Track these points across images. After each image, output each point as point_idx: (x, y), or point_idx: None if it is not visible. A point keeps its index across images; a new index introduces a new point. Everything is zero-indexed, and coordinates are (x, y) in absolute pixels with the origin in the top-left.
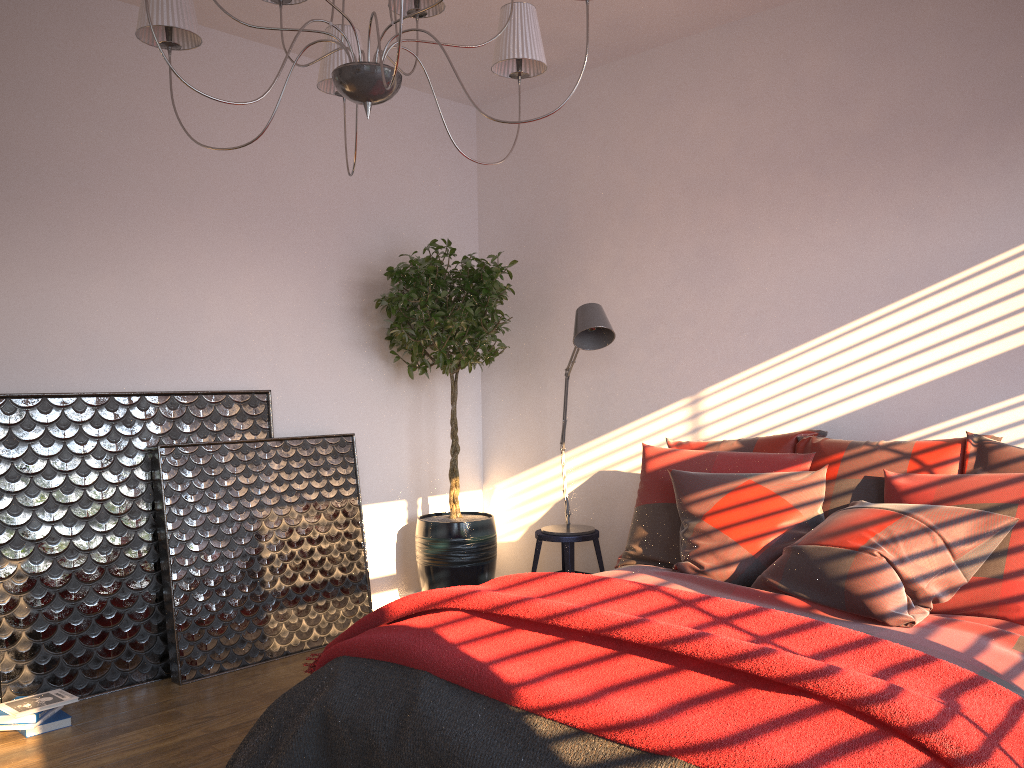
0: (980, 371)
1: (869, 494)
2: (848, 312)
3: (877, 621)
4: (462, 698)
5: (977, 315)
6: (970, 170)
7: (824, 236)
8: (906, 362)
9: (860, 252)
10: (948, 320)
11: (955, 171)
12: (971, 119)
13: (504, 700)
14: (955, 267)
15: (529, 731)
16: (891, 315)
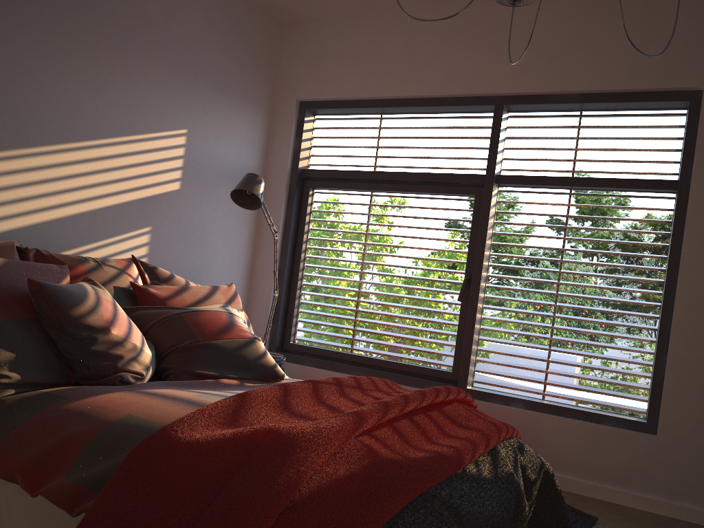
0: (114, 211)
1: (124, 300)
2: (34, 137)
3: (268, 381)
4: (451, 486)
5: (117, 172)
6: (126, 69)
7: (22, 58)
8: (72, 193)
9: (50, 89)
10: (101, 170)
11: (118, 64)
12: (130, 34)
13: (458, 470)
14: (110, 133)
15: (474, 477)
16: (67, 152)
